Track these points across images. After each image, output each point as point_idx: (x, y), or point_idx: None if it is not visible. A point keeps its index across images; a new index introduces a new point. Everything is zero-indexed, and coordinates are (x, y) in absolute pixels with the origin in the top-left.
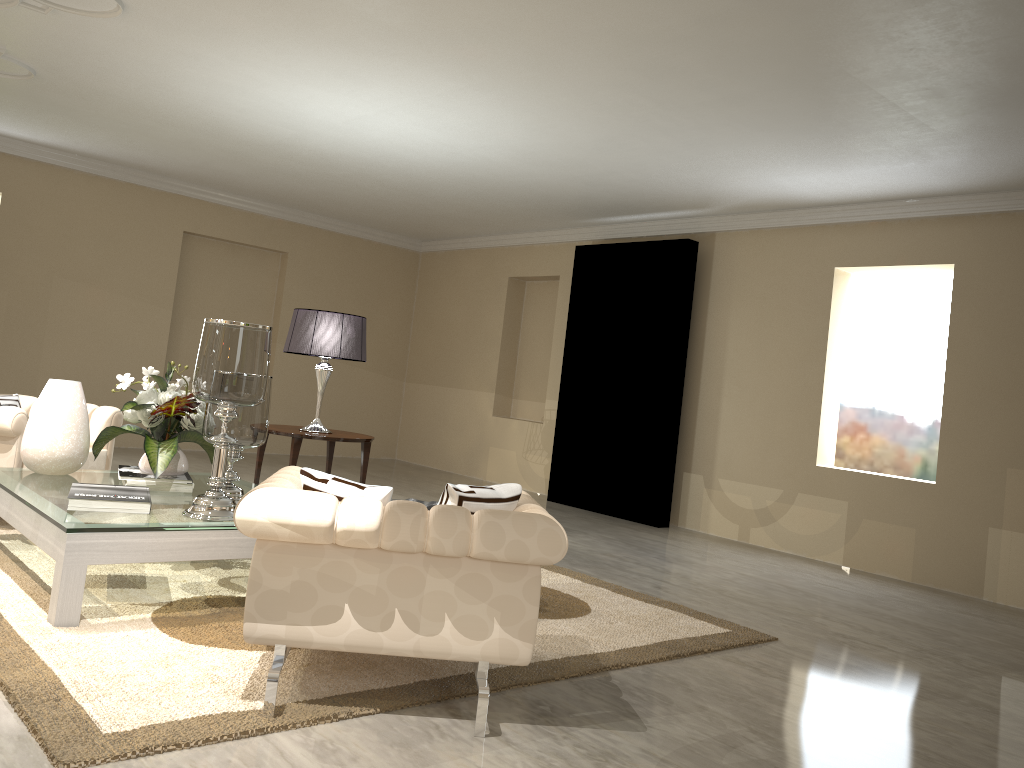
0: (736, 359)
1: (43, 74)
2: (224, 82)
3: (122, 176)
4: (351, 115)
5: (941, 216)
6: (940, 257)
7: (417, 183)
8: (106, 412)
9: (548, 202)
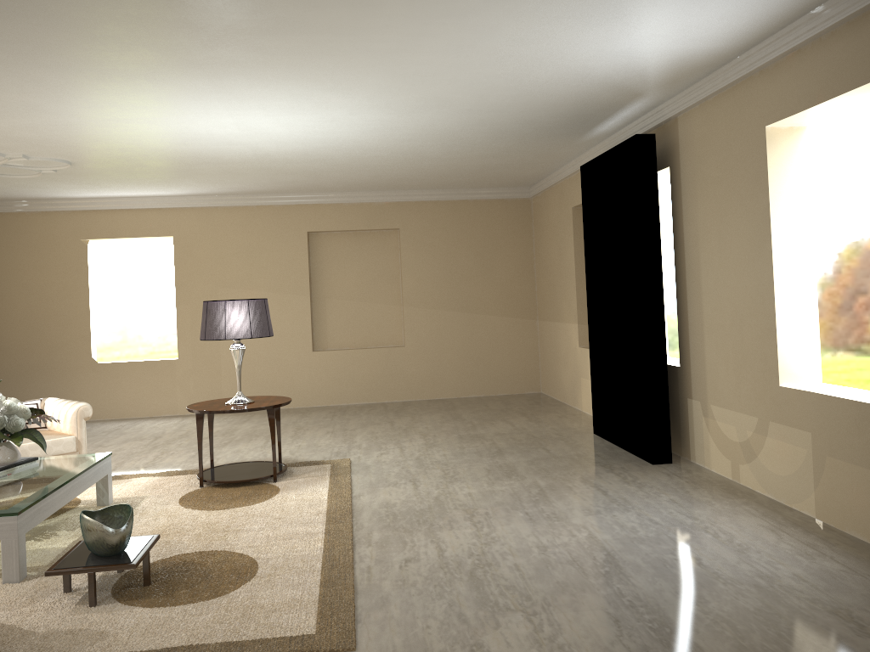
0: (707, 261)
1: (71, 160)
2: (126, 132)
3: (251, 202)
4: (228, 124)
5: (847, 19)
6: (855, 78)
7: (399, 151)
8: (73, 407)
9: (515, 134)
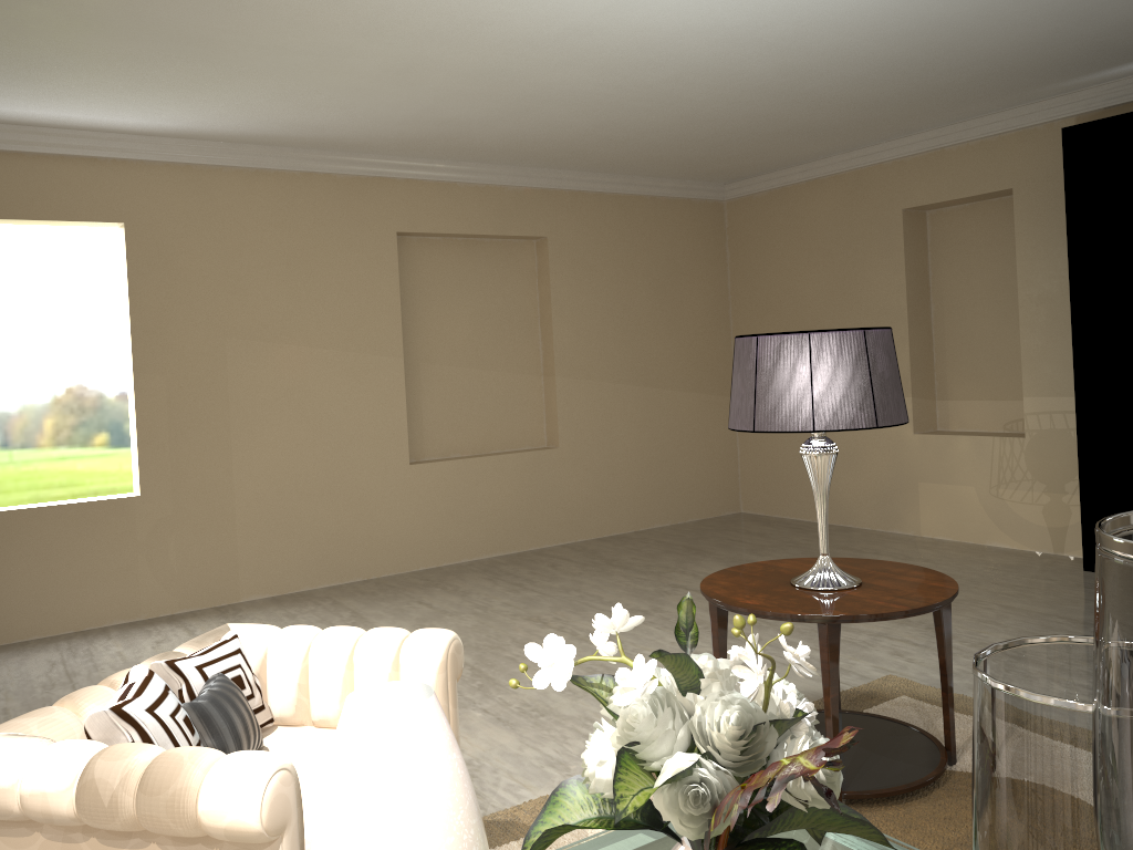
0: None
1: None
2: None
3: (294, 163)
4: None
5: None
6: None
7: (797, 66)
8: (431, 649)
9: (1036, 53)
